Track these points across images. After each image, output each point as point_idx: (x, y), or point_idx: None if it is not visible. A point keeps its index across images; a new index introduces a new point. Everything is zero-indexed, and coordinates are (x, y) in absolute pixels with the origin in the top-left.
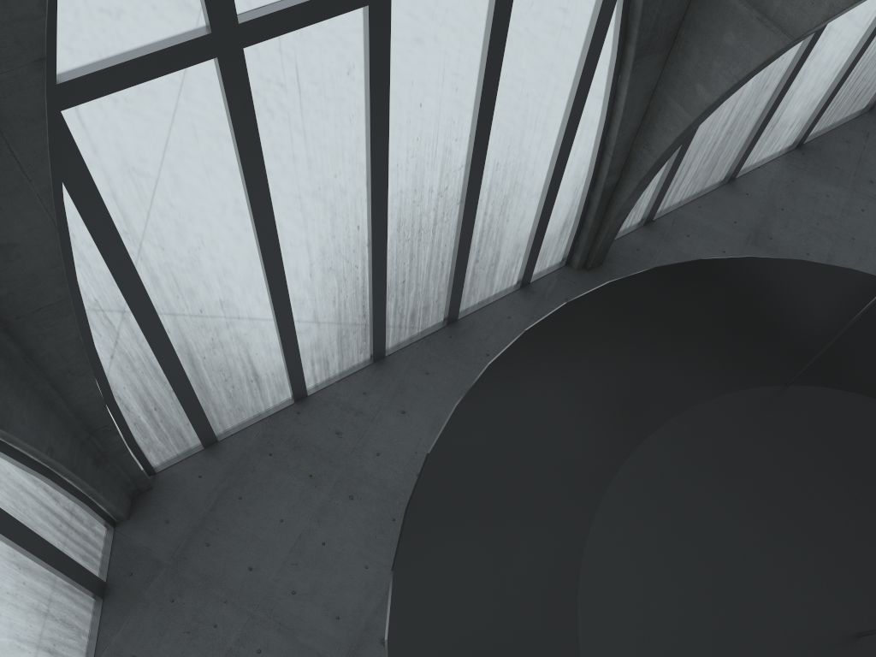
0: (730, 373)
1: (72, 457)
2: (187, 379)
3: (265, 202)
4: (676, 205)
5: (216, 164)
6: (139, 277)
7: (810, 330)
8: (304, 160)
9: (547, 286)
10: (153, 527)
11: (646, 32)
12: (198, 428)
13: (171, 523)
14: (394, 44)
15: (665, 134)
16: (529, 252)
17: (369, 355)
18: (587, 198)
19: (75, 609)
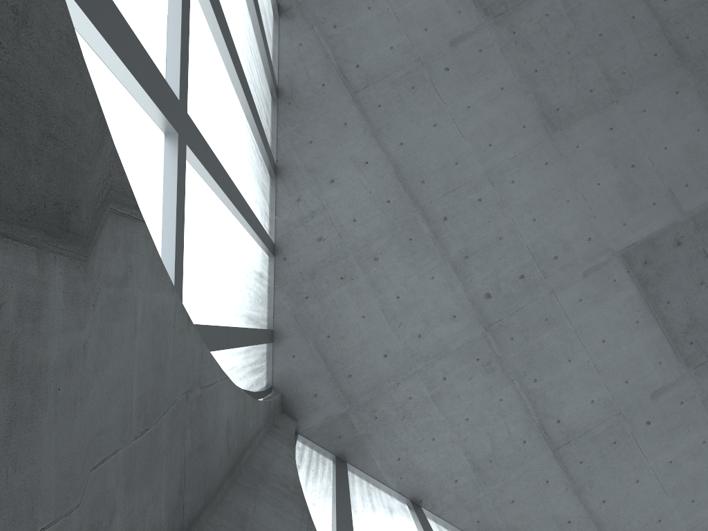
0: None
1: (285, 443)
2: (258, 329)
3: (230, 184)
4: None
5: (207, 207)
6: (232, 327)
7: None
8: (217, 125)
9: None
10: (314, 406)
11: None
12: (268, 339)
13: (319, 393)
14: None
15: None
16: None
17: (270, 176)
18: None
19: (358, 483)
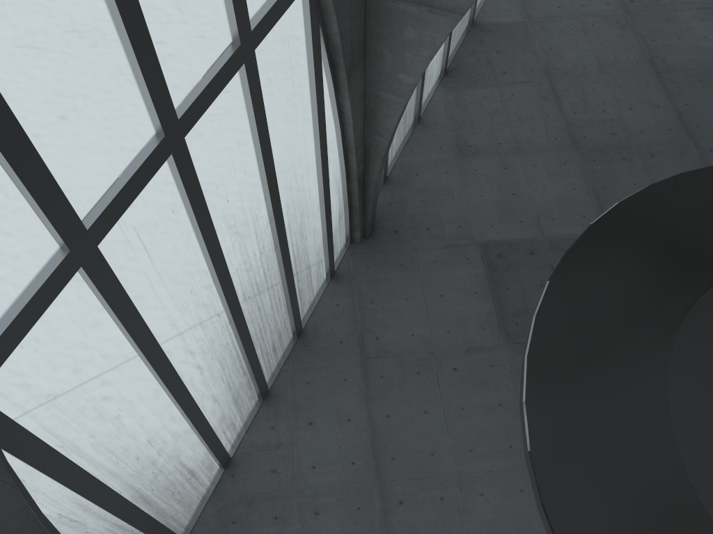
0: (676, 298)
1: None
2: (149, 515)
3: (154, 346)
4: (395, 157)
5: (108, 344)
6: (87, 471)
7: (695, 234)
8: (166, 295)
9: (348, 265)
10: None
11: (348, 57)
12: None
13: None
14: (195, 169)
15: (388, 119)
16: (328, 251)
17: (257, 396)
18: (348, 190)
19: None
